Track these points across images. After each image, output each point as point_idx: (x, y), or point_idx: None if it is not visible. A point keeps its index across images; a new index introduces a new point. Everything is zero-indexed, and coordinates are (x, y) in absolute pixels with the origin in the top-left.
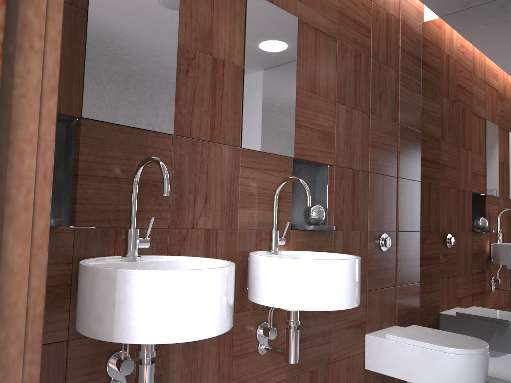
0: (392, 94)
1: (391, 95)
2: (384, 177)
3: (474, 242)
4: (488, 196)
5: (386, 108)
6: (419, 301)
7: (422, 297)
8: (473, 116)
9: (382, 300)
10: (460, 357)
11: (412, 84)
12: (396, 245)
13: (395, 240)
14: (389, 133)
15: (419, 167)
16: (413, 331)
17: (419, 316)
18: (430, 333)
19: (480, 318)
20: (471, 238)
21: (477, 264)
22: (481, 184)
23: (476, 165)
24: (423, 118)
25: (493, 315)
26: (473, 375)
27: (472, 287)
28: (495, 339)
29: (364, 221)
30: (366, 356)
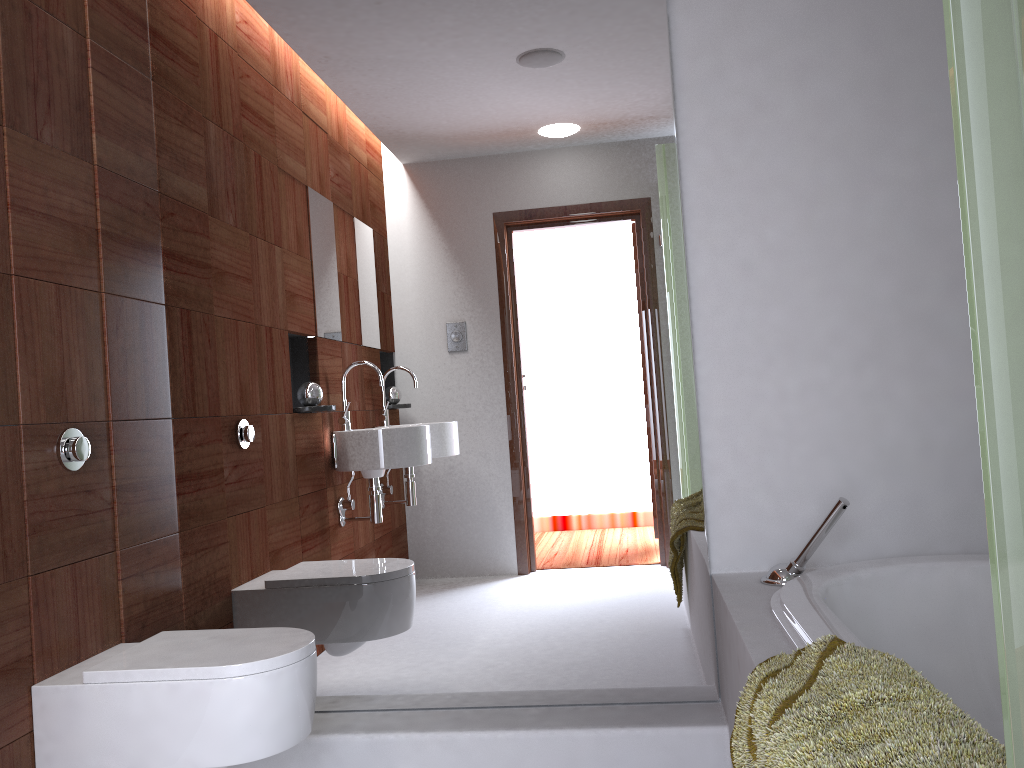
0: (71, 87)
1: (68, 89)
2: (62, 291)
3: (285, 427)
4: (305, 329)
5: (57, 120)
6: (181, 576)
7: (188, 564)
8: (265, 161)
9: (77, 591)
10: (256, 681)
11: (128, 76)
12: (110, 454)
13: (107, 441)
14: (69, 183)
15: (161, 271)
16: (156, 648)
17: (184, 609)
18: (197, 642)
19: (306, 584)
20: (279, 420)
21: (293, 473)
22: (291, 305)
23: (278, 265)
24: (162, 160)
25: (329, 572)
26: (285, 711)
27: (286, 523)
28: (336, 619)
29: (6, 401)
30: (37, 740)
